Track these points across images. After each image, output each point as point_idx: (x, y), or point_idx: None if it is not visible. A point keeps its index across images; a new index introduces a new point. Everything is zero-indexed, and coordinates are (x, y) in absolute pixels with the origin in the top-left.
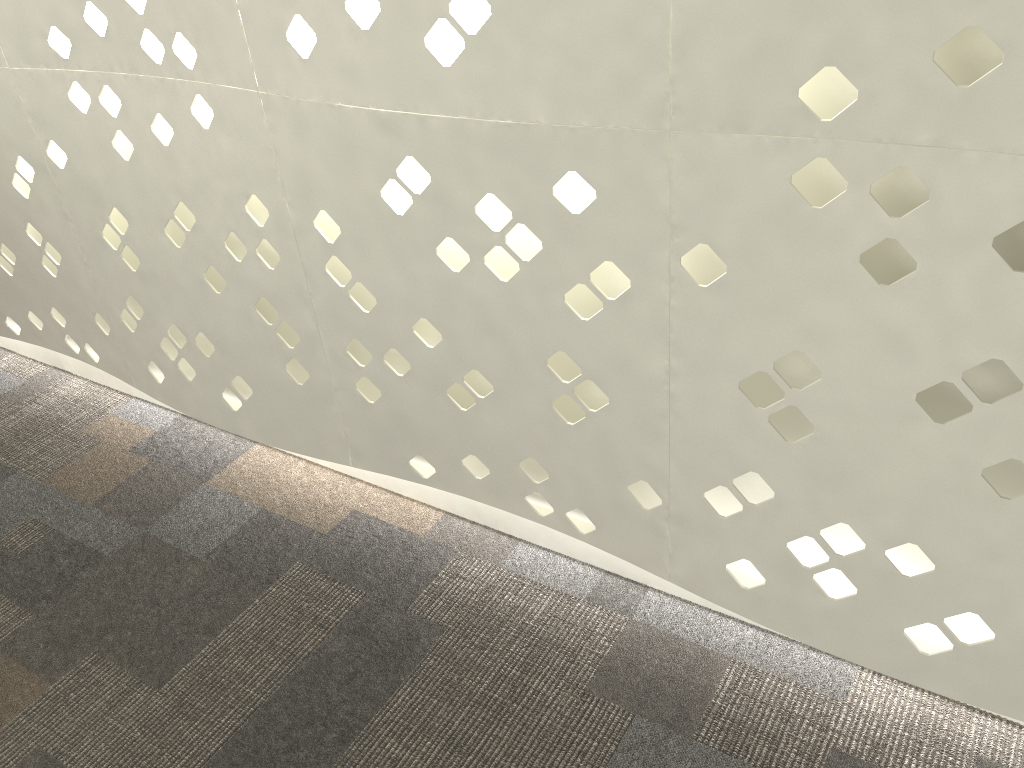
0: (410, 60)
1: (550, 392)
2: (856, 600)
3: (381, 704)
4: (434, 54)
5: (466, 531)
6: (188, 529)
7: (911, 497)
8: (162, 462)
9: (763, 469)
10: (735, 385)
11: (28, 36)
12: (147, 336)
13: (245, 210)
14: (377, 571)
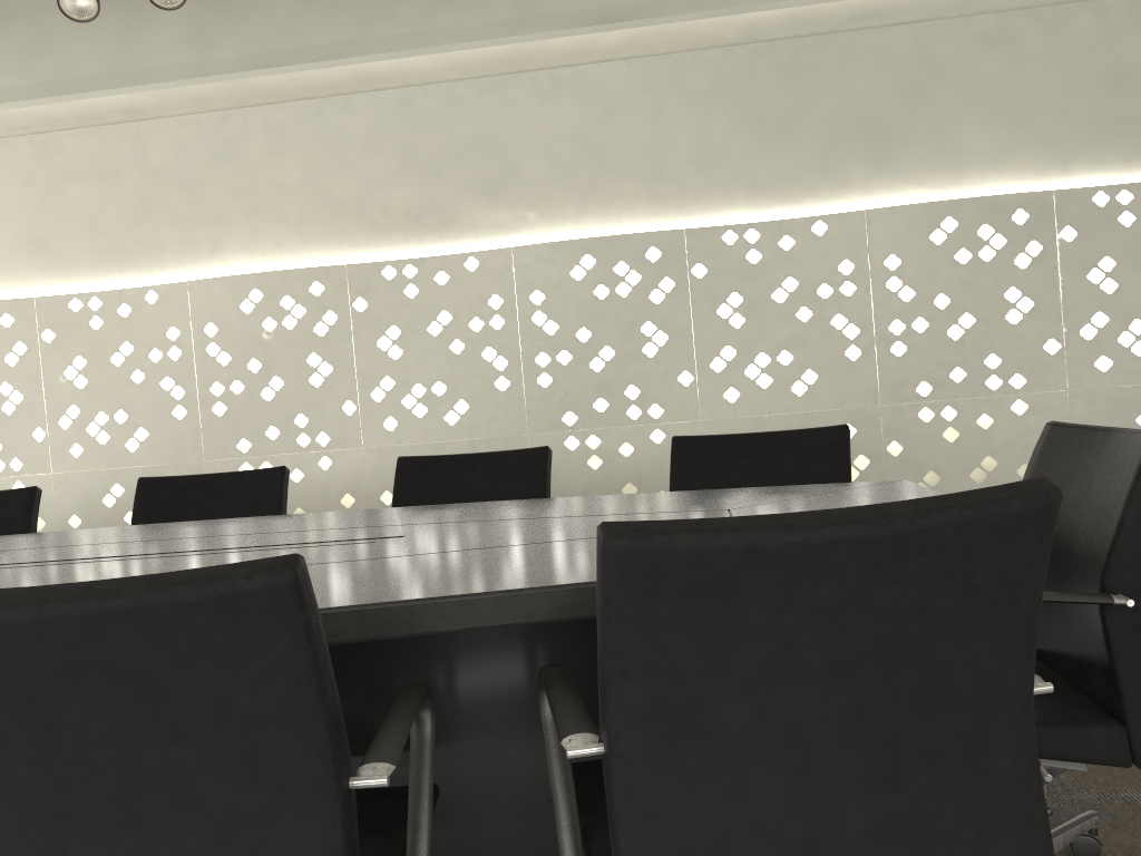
0: None
1: None
2: None
3: None
4: None
5: None
6: None
7: None
8: None
9: None
10: None
11: (902, 388)
12: None
13: None
14: None
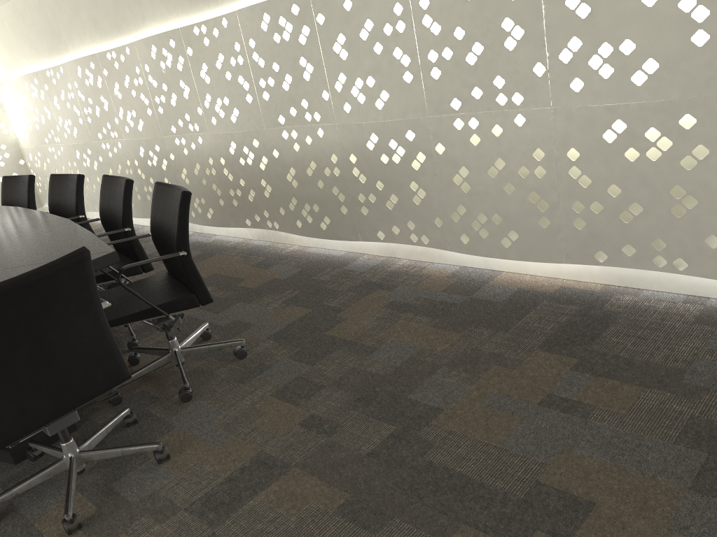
0: (624, 85)
1: (670, 204)
2: None
3: (603, 331)
4: (634, 82)
5: (617, 288)
6: (489, 295)
7: None
8: (463, 279)
9: None
10: None
11: (441, 103)
12: (464, 222)
13: (532, 155)
14: (582, 301)
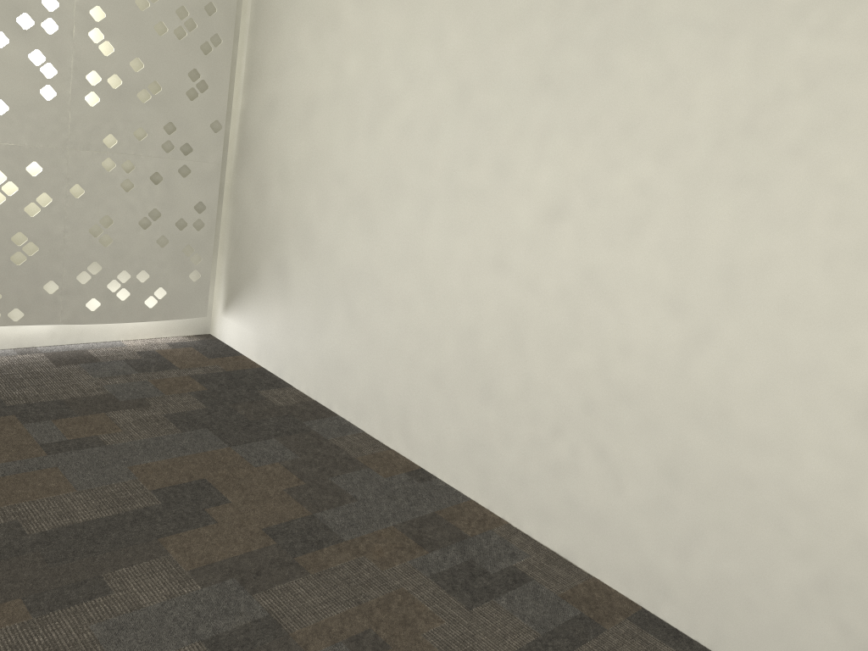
0: None
1: (11, 252)
2: (130, 297)
3: None
4: None
5: None
6: None
7: (141, 255)
8: None
9: (98, 259)
10: (88, 231)
11: None
12: None
13: None
14: None
